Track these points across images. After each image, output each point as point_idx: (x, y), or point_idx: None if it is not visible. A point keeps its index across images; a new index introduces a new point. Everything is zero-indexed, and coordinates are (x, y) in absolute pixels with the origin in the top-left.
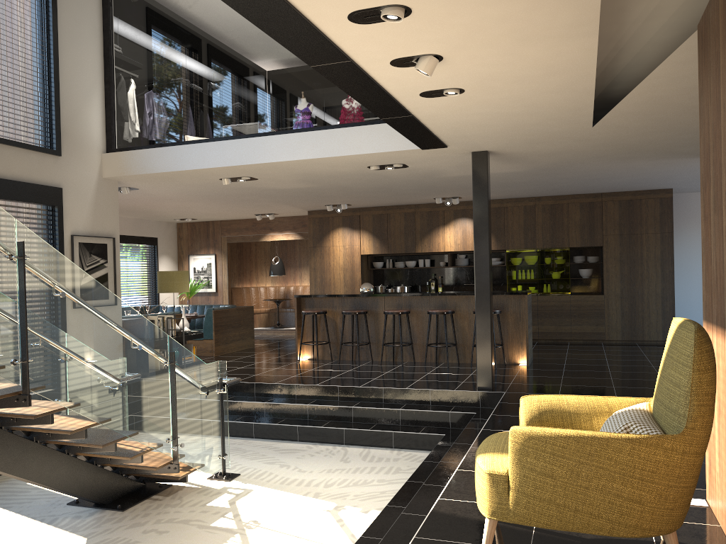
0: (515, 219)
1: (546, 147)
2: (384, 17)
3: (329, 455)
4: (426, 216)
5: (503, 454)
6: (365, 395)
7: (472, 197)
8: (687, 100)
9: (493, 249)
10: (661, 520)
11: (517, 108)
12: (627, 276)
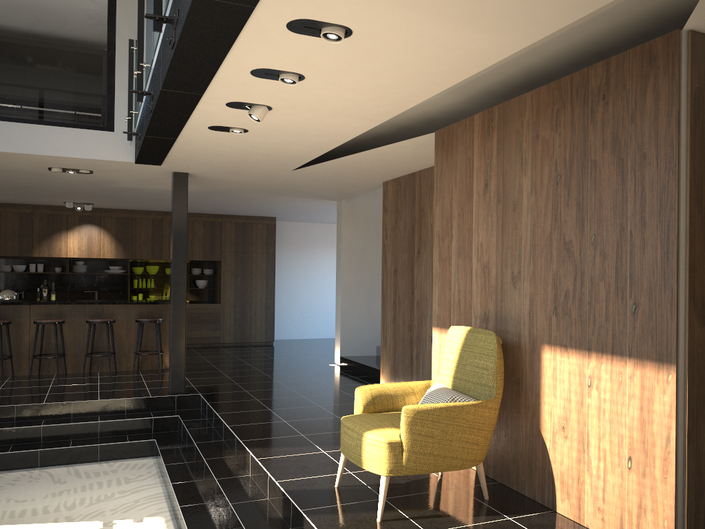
0: (143, 231)
1: (237, 178)
2: (282, 78)
3: (34, 480)
4: (47, 218)
5: (385, 428)
6: (50, 412)
7: (106, 205)
8: (370, 166)
9: (120, 258)
10: (484, 453)
11: (263, 150)
12: (240, 288)
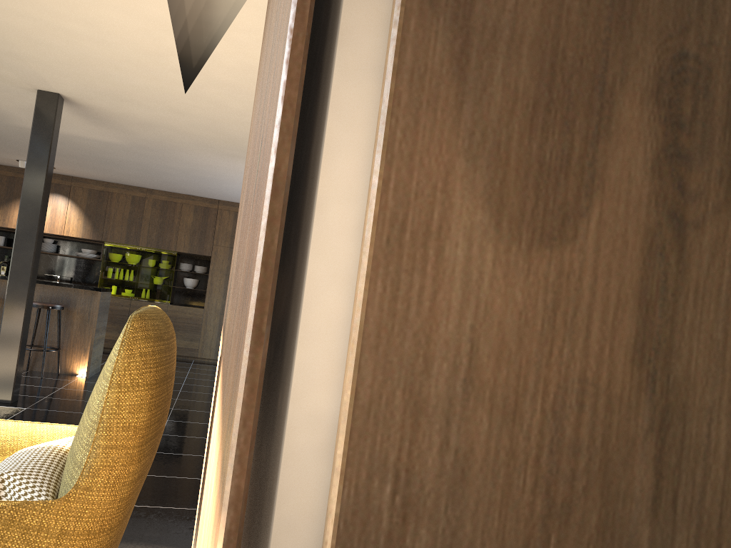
0: (119, 209)
1: (137, 111)
2: None
3: None
4: (7, 181)
5: None
6: None
7: (69, 170)
8: None
9: (87, 238)
10: None
11: (75, 23)
12: None
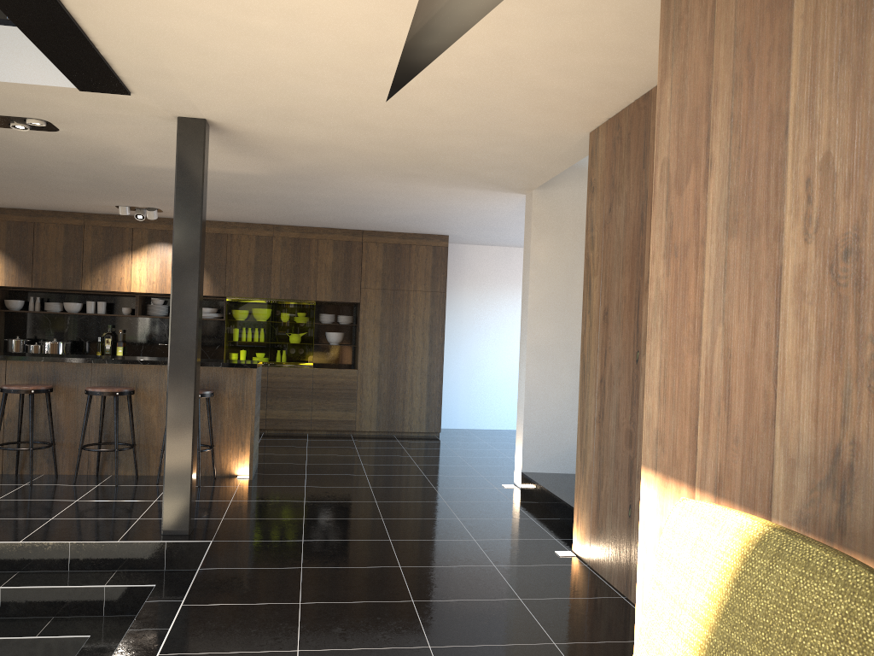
0: (242, 254)
1: (305, 132)
2: None
3: None
4: (103, 234)
5: None
6: None
7: None
8: (542, 73)
9: (207, 295)
10: None
11: (269, 19)
12: (388, 346)
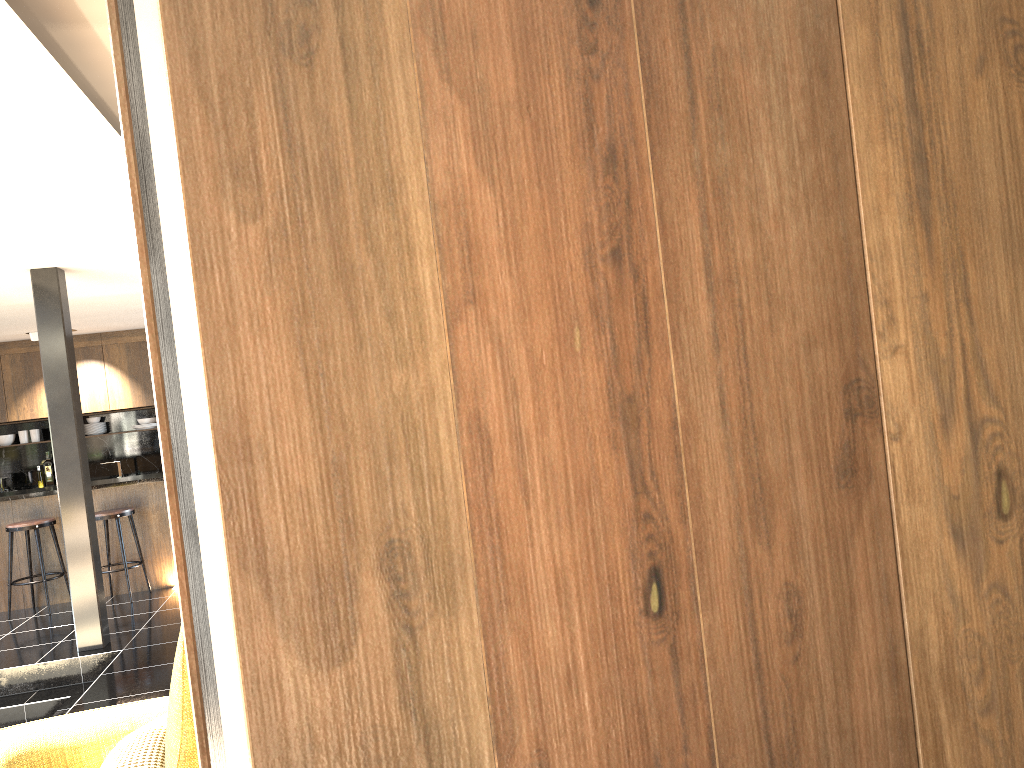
0: None
1: None
2: None
3: None
4: (21, 361)
5: None
6: None
7: (94, 328)
8: None
9: (140, 406)
10: None
11: (53, 209)
12: None
